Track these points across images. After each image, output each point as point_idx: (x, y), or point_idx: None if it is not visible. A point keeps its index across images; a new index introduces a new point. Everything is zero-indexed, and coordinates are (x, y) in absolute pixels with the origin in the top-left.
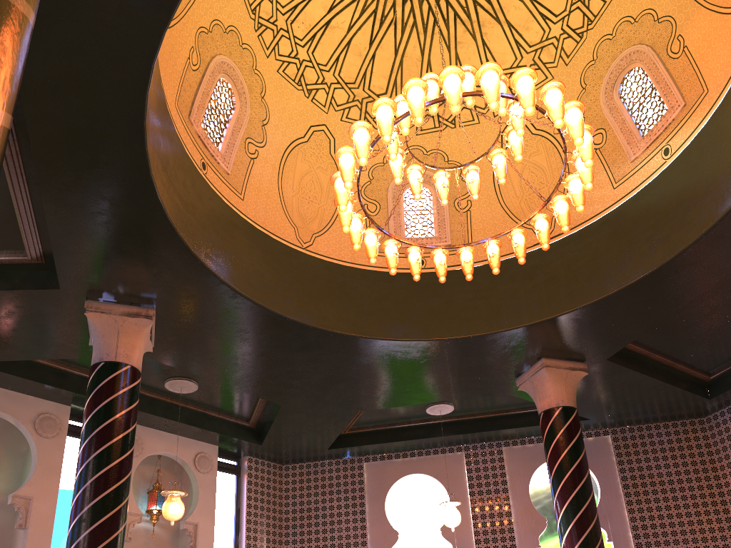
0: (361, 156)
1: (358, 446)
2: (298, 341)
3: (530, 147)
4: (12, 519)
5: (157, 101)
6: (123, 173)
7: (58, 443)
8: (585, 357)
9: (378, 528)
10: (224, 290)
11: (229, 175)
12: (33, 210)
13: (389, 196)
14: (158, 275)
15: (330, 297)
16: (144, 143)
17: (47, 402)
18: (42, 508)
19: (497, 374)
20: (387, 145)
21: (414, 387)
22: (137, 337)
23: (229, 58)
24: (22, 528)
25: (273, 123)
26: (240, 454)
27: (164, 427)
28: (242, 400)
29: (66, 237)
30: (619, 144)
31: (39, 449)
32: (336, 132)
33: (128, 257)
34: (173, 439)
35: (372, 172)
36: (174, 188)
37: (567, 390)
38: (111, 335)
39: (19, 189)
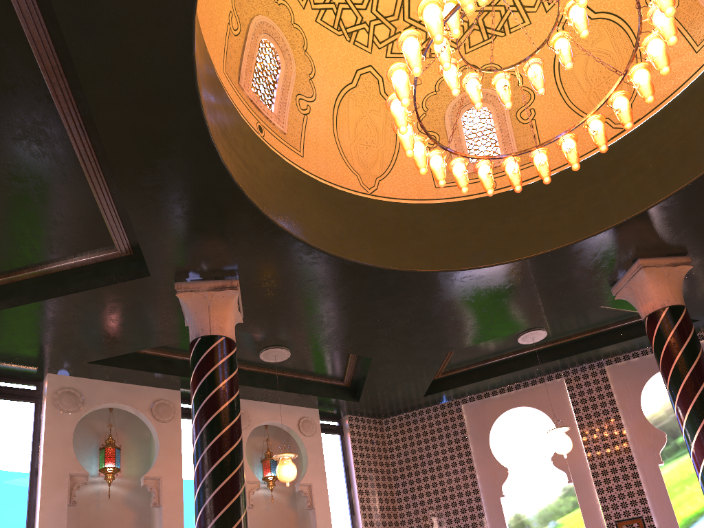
0: (414, 66)
1: (453, 388)
2: (378, 287)
3: (591, 34)
4: (147, 499)
5: (205, 67)
6: (186, 144)
7: (174, 425)
8: (686, 249)
9: (486, 467)
10: (299, 246)
11: (286, 134)
12: (114, 202)
13: (447, 124)
14: (235, 243)
15: (403, 237)
16: (200, 107)
17: (159, 390)
18: (171, 486)
19: (589, 286)
20: (438, 53)
21: (502, 316)
22: (226, 309)
23: (267, 17)
24: (157, 506)
25: (319, 74)
26: (340, 415)
27: (266, 397)
28: (333, 360)
29: (146, 222)
30: (695, 1)
31: (159, 433)
32: (383, 70)
33: (205, 231)
34: (275, 408)
35: (425, 103)
36: (236, 153)
37: (671, 289)
38: (202, 311)
39: (98, 184)
